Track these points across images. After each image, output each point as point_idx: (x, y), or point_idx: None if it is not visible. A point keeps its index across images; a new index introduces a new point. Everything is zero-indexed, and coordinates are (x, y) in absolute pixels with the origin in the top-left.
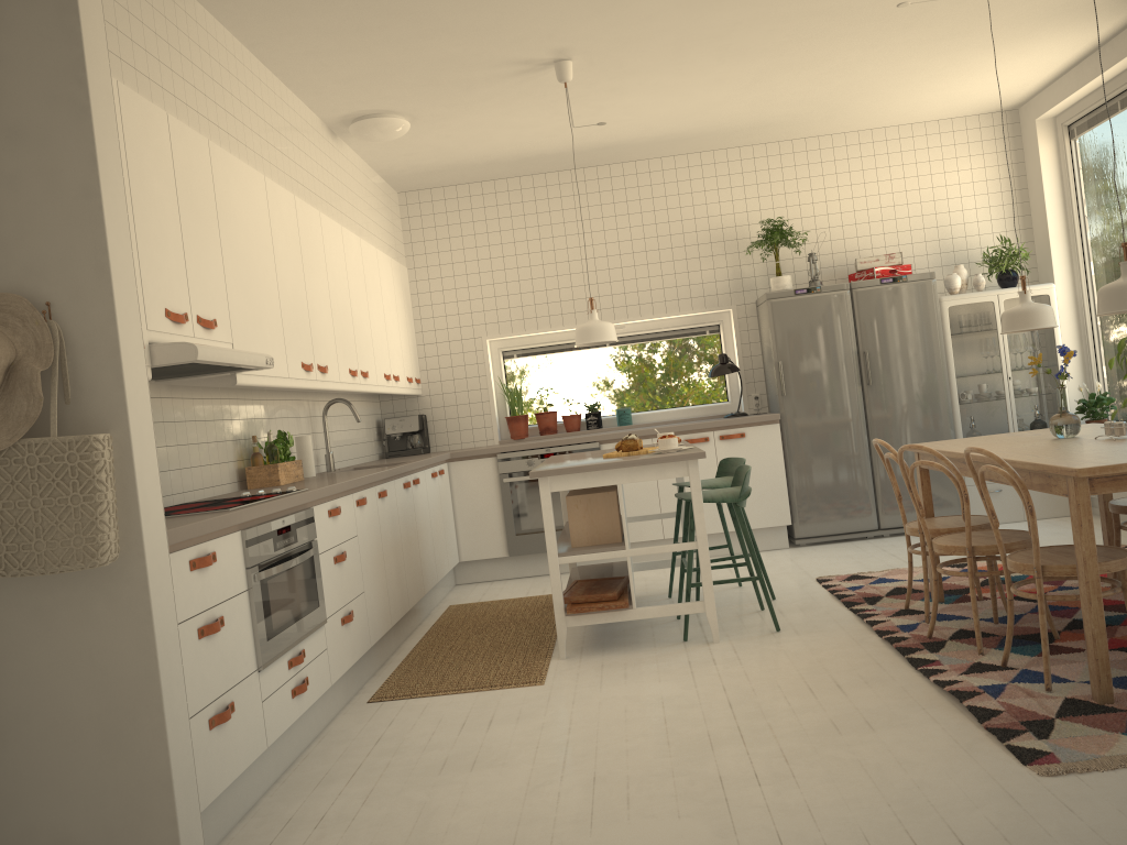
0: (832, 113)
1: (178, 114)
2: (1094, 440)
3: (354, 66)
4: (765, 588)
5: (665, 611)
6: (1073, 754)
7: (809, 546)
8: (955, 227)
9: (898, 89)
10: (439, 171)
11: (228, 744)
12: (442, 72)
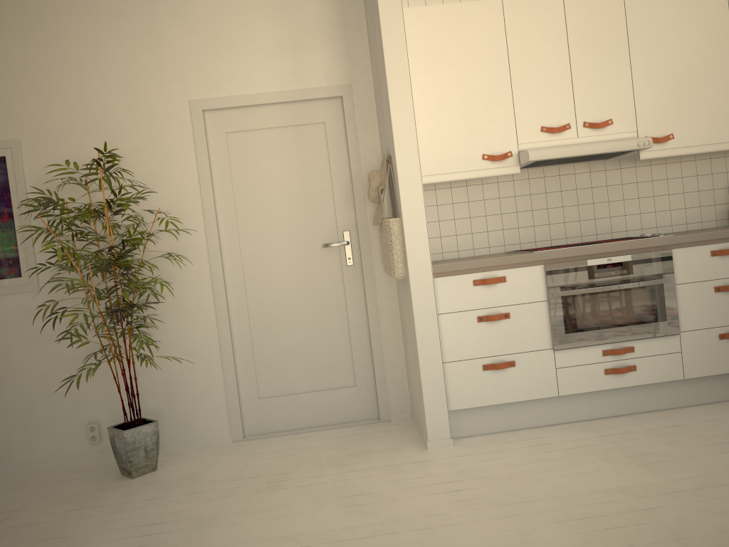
0: None
1: None
2: None
3: None
4: None
5: None
6: None
7: None
8: None
9: None
10: None
11: (504, 382)
12: None
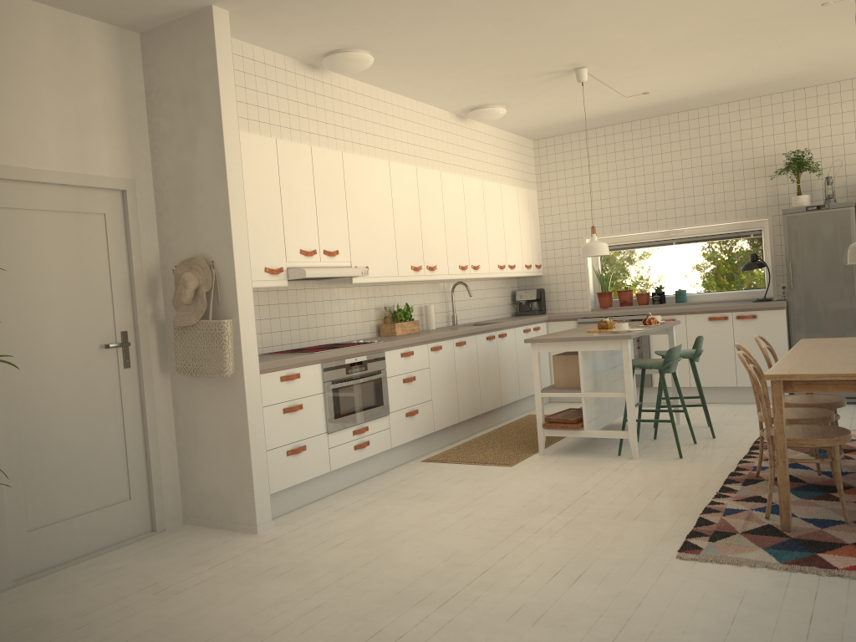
0: (847, 65)
1: (320, 144)
2: None
3: (448, 88)
4: (674, 428)
5: (603, 434)
6: (713, 552)
7: None
8: None
9: None
10: (551, 127)
11: (299, 464)
12: (505, 83)
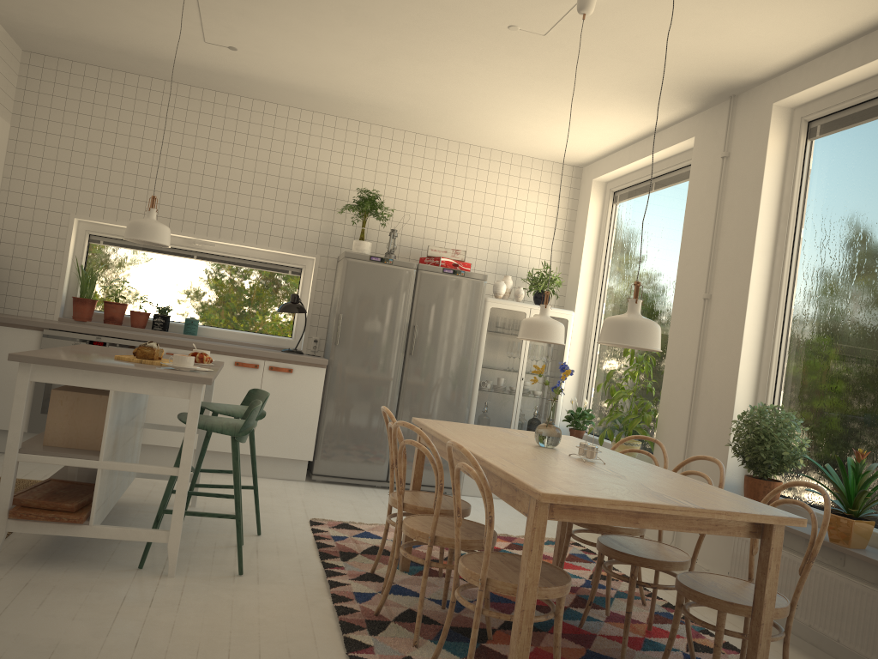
0: (441, 117)
1: None
2: (568, 457)
3: None
4: (240, 528)
5: (124, 534)
6: None
7: (323, 483)
8: (514, 245)
9: (497, 114)
10: (66, 41)
11: None
12: None
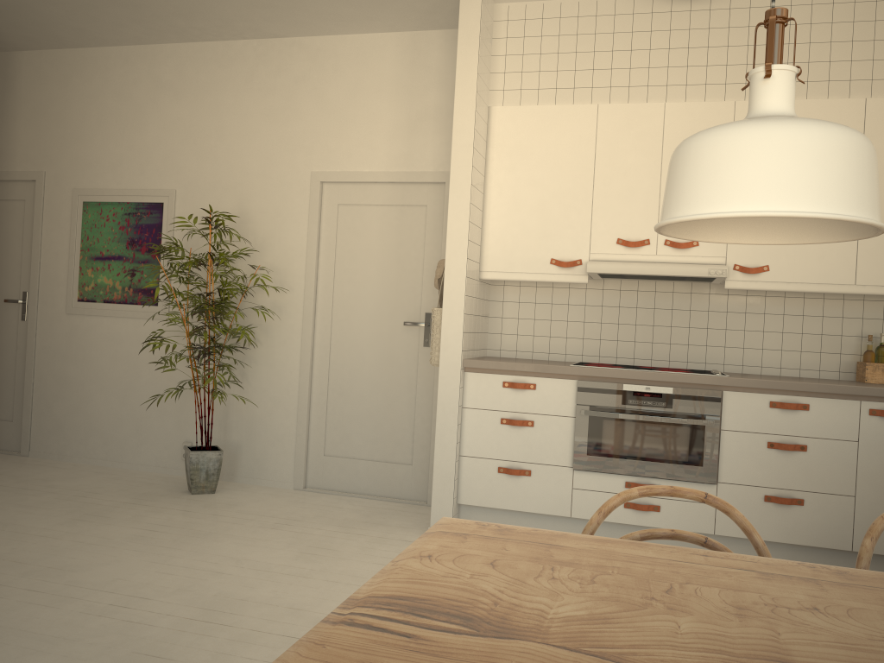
0: None
1: (688, 97)
2: None
3: None
4: None
5: None
6: None
7: None
8: None
9: None
10: None
11: (517, 489)
12: None
